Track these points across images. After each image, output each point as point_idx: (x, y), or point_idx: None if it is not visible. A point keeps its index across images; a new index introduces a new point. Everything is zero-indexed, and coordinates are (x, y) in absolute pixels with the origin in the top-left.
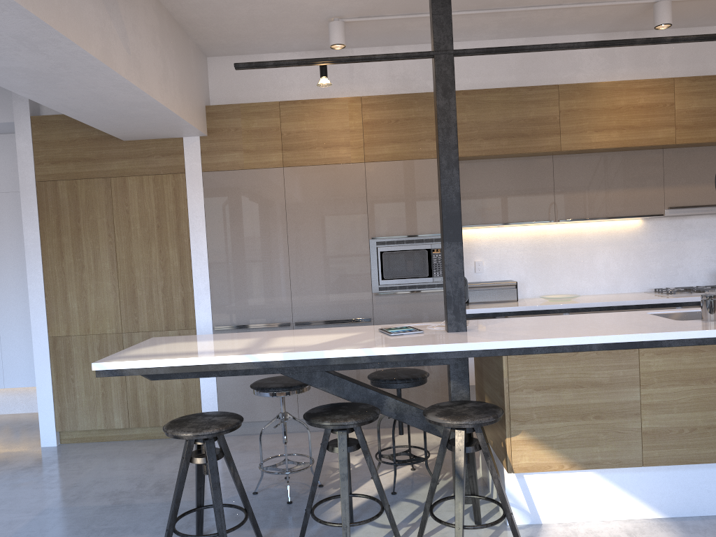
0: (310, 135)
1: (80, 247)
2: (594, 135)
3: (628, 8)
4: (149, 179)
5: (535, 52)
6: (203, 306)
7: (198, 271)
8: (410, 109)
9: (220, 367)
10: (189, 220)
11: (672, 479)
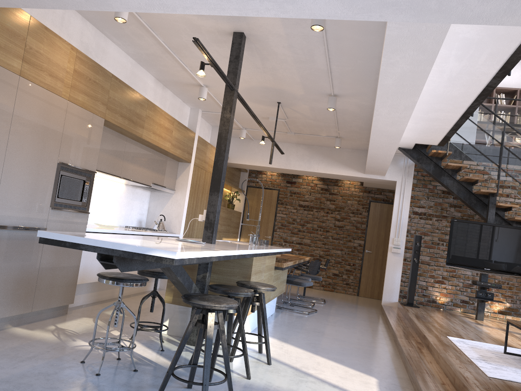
0: (43, 59)
1: None
2: (152, 135)
3: (189, 80)
4: None
5: (136, 72)
6: None
7: None
8: (97, 75)
9: (210, 259)
10: None
11: (254, 314)
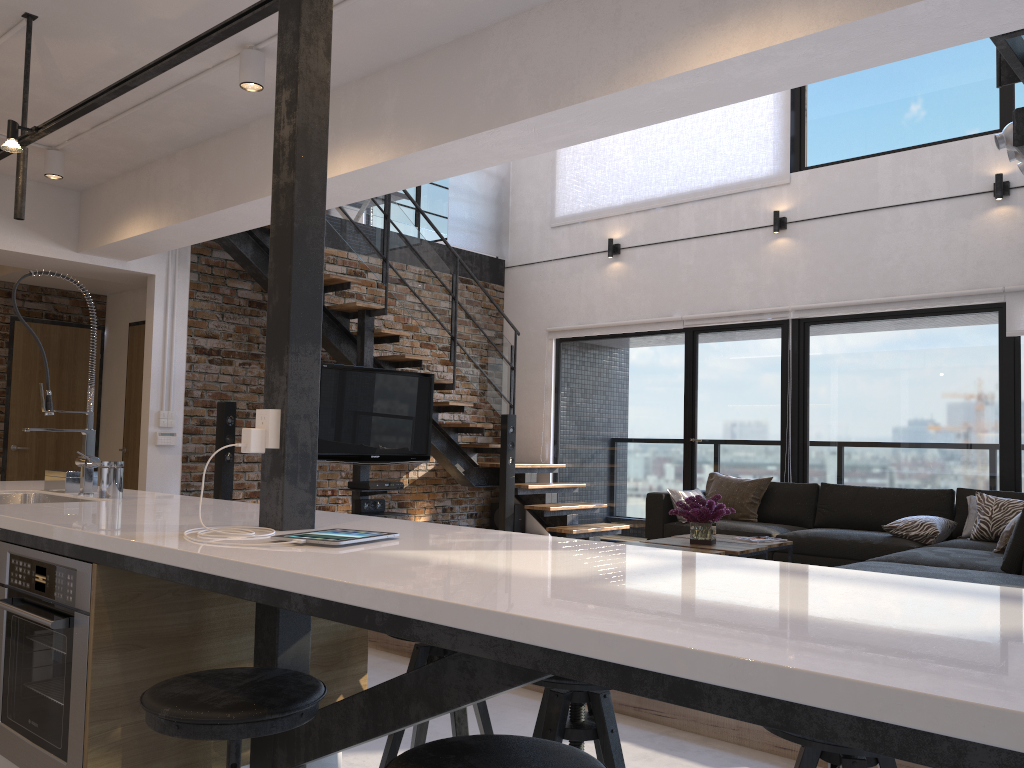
0: None
1: None
2: None
3: None
4: None
5: None
6: None
7: None
8: None
9: None
10: None
11: None
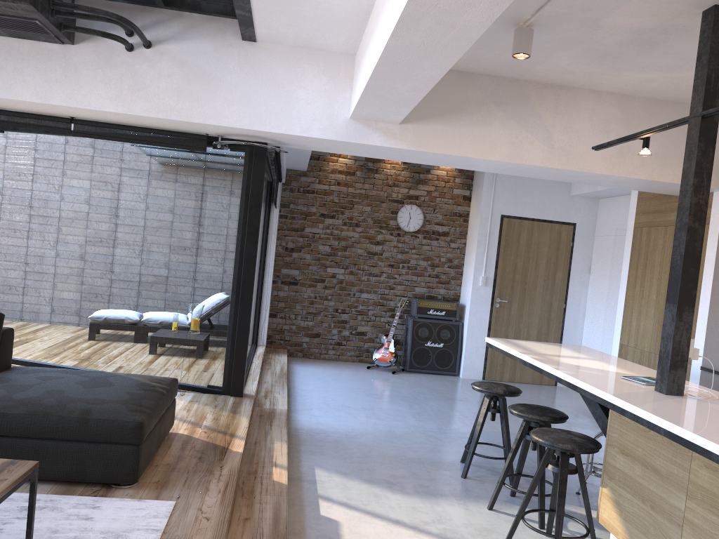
0: None
1: (643, 280)
2: None
3: None
4: None
5: None
6: (698, 346)
7: (701, 313)
8: None
9: (513, 357)
10: (703, 266)
11: None
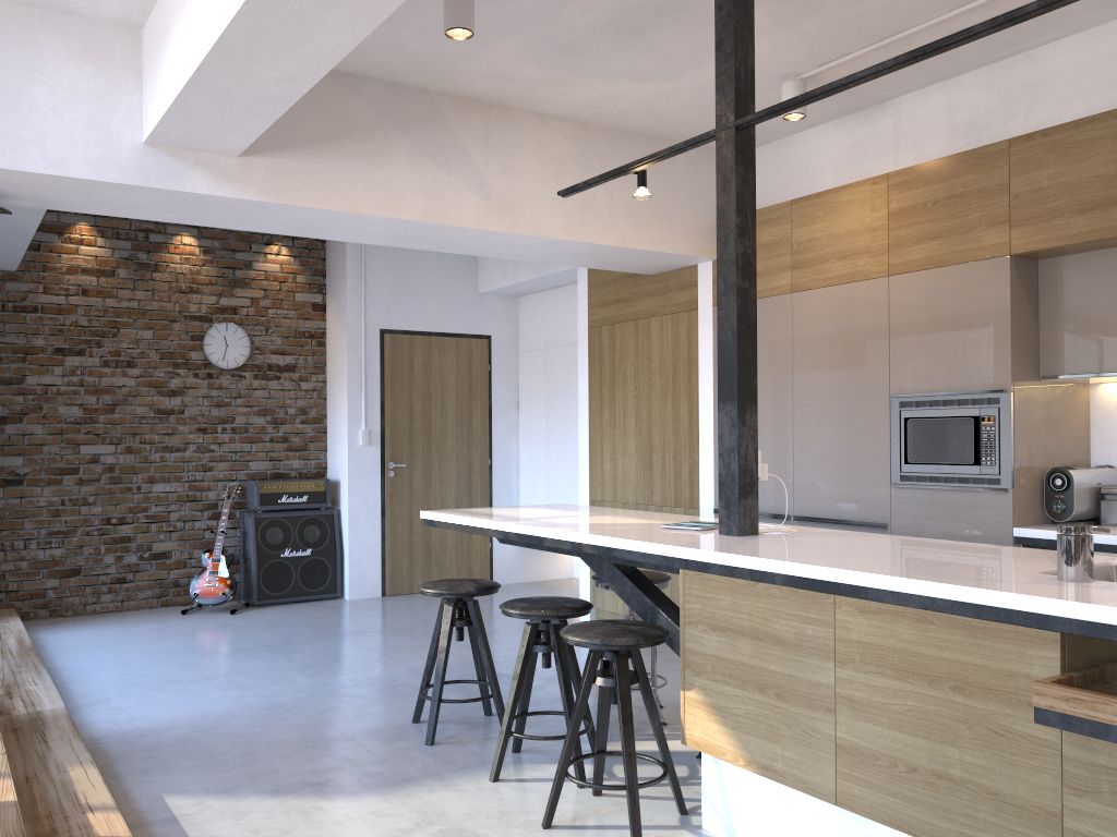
0: (822, 243)
1: (614, 401)
2: None
3: None
4: (667, 319)
5: None
6: (707, 481)
7: (703, 435)
8: (954, 180)
9: (481, 531)
10: (698, 369)
11: None
